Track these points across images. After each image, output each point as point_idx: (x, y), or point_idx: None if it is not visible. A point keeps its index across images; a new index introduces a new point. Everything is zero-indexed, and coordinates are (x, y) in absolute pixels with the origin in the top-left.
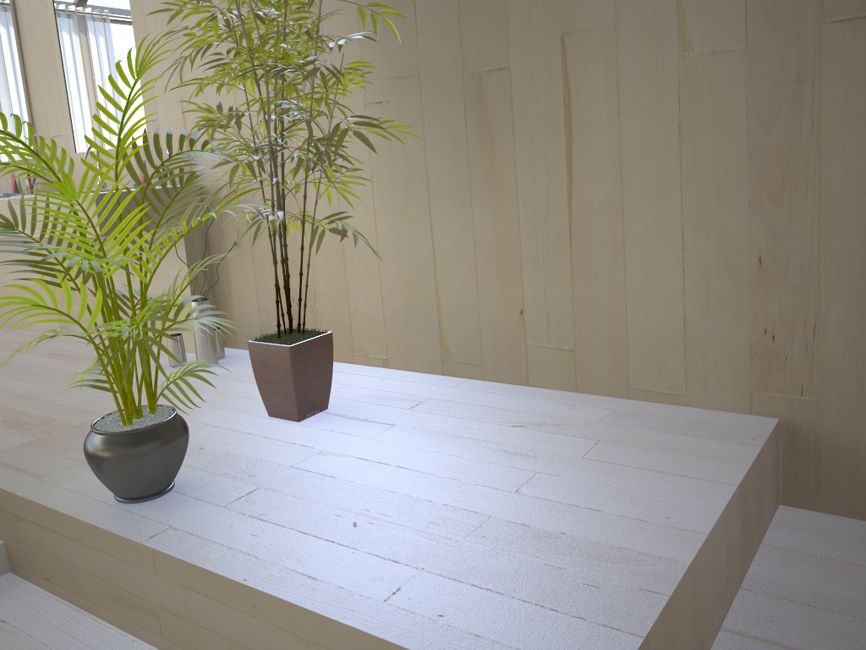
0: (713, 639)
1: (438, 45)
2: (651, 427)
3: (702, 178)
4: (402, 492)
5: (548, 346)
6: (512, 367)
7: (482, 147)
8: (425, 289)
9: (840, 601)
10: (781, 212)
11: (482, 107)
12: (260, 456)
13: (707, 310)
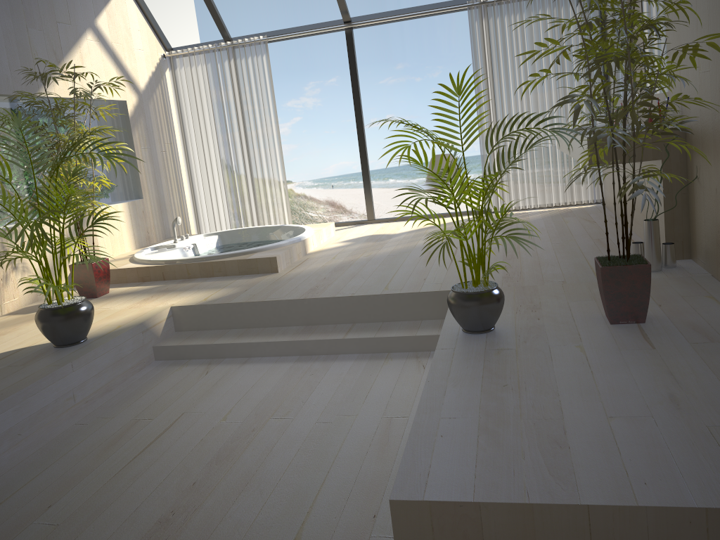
0: None
1: None
2: None
3: None
4: (559, 384)
5: None
6: None
7: None
8: None
9: None
10: None
11: None
12: (550, 334)
13: None
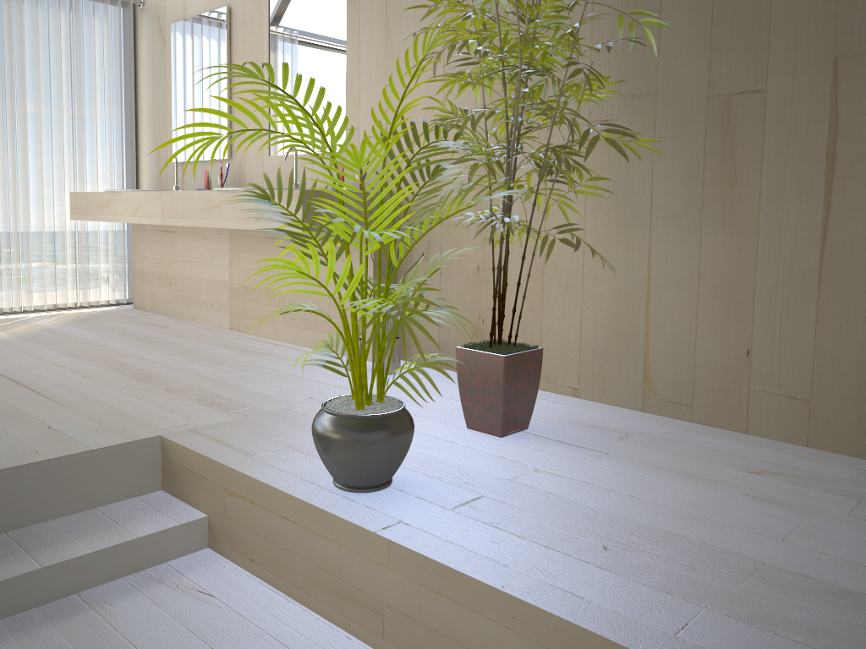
0: None
1: (682, 64)
2: None
3: None
4: (647, 522)
5: (777, 392)
6: (729, 411)
7: (721, 172)
8: (633, 317)
9: None
10: None
11: (726, 130)
12: (472, 465)
13: None
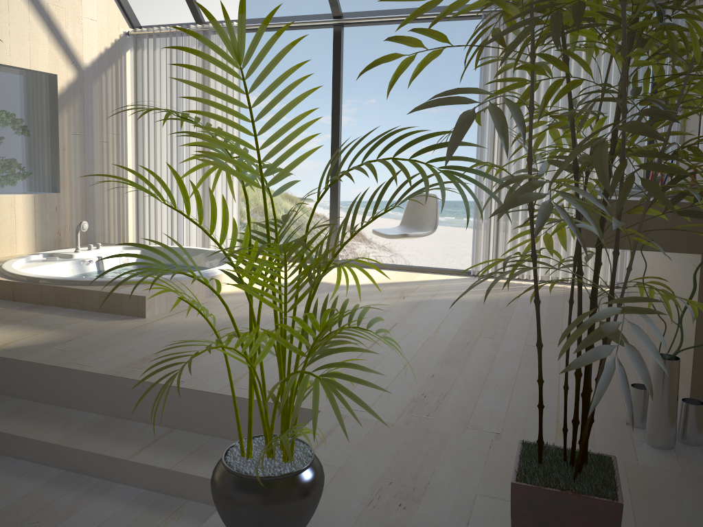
0: None
1: None
2: None
3: None
4: None
5: None
6: None
7: None
8: None
9: None
10: None
11: None
12: None
13: None
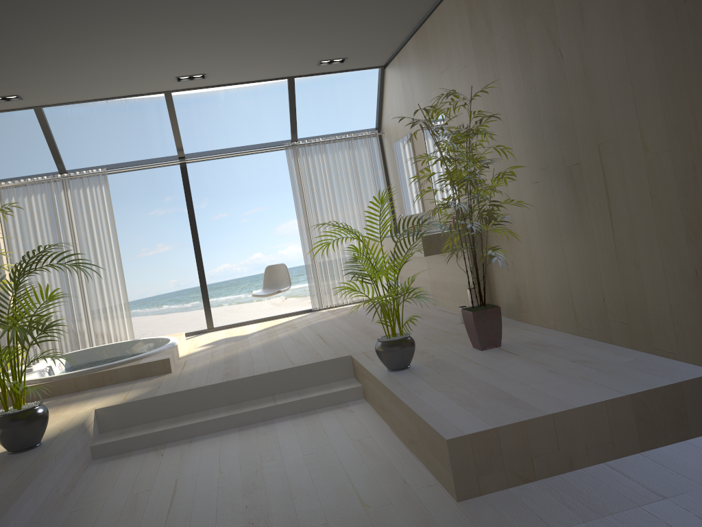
0: (590, 464)
1: (553, 151)
2: (637, 368)
3: (664, 223)
4: (483, 379)
5: (617, 320)
6: (604, 332)
7: (576, 206)
8: (565, 284)
9: (682, 467)
10: (700, 243)
11: (573, 184)
12: (450, 361)
13: (679, 301)
